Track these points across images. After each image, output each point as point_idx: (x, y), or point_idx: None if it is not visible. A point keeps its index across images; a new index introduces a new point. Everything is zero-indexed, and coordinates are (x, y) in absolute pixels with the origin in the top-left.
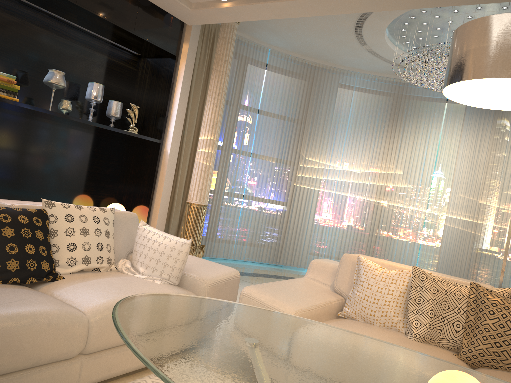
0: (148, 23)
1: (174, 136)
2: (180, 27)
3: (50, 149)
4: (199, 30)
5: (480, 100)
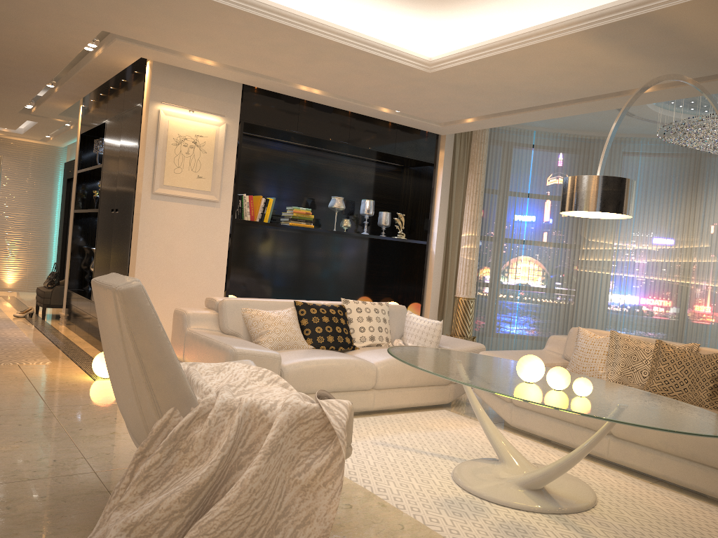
0: (406, 142)
1: (438, 237)
2: (435, 137)
3: (335, 260)
4: (453, 135)
5: (598, 213)
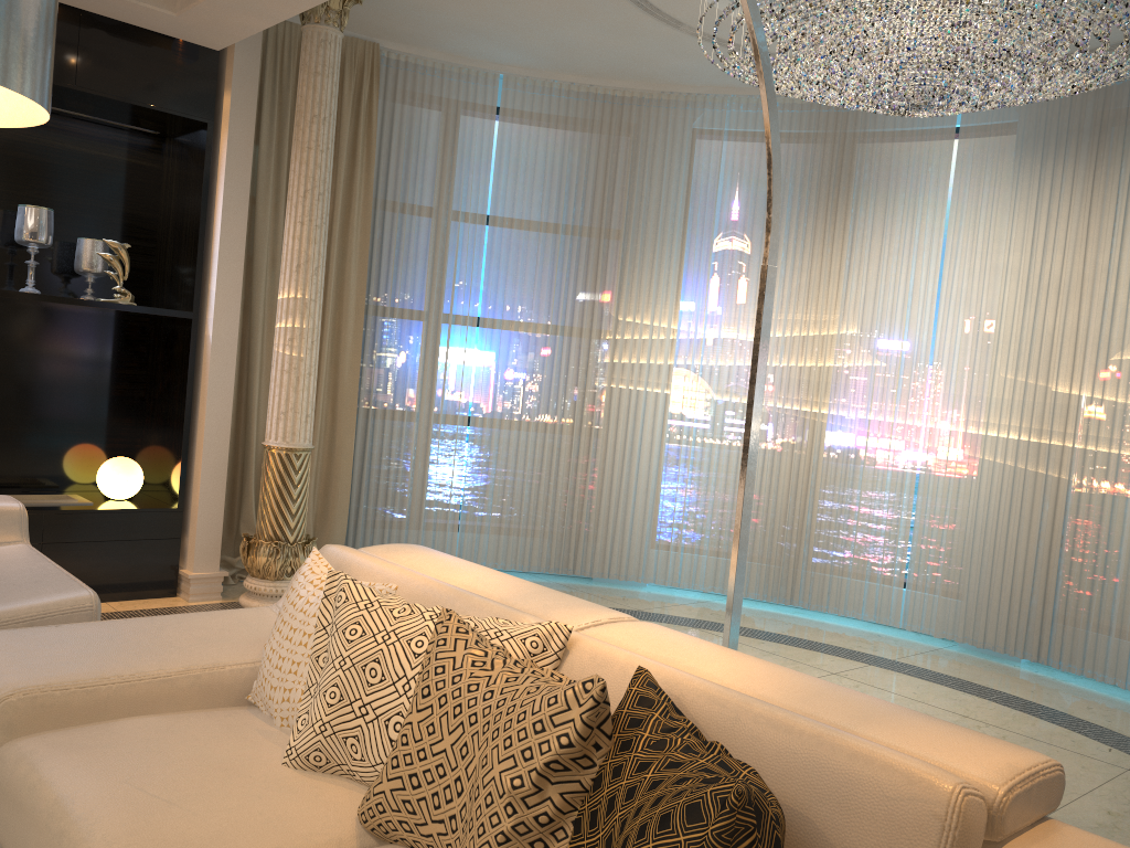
0: (114, 61)
1: (222, 301)
2: (209, 57)
3: None
4: (257, 56)
5: (8, 107)
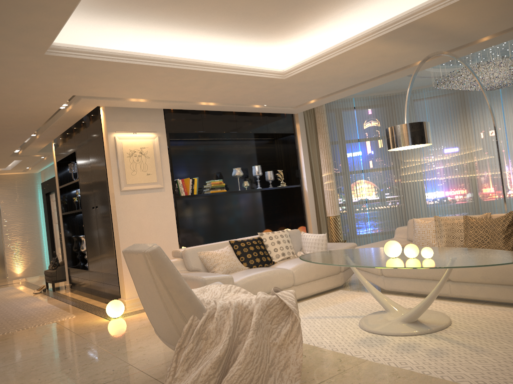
0: (273, 123)
1: (307, 180)
2: (291, 115)
3: (243, 209)
4: (302, 112)
5: (410, 146)
